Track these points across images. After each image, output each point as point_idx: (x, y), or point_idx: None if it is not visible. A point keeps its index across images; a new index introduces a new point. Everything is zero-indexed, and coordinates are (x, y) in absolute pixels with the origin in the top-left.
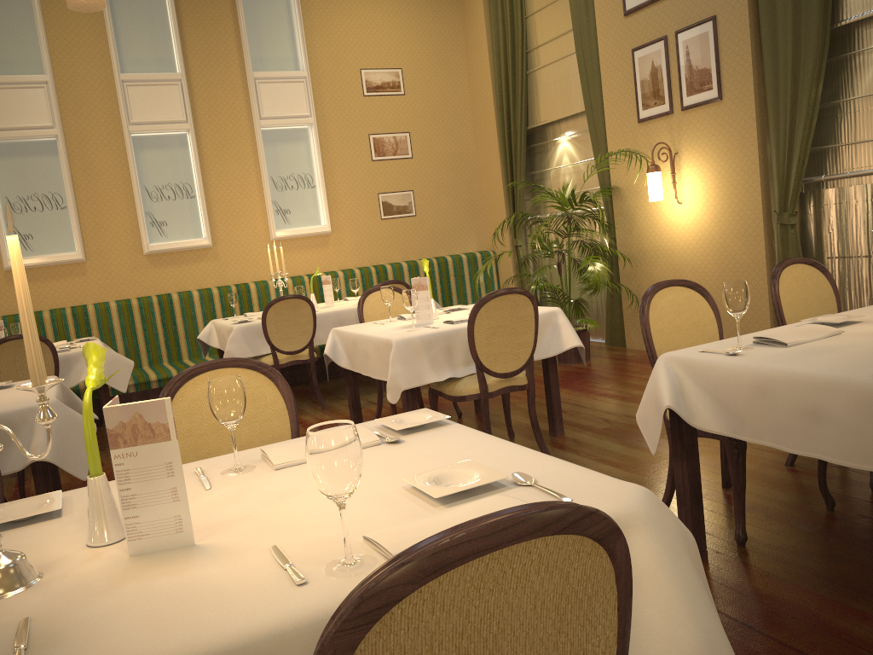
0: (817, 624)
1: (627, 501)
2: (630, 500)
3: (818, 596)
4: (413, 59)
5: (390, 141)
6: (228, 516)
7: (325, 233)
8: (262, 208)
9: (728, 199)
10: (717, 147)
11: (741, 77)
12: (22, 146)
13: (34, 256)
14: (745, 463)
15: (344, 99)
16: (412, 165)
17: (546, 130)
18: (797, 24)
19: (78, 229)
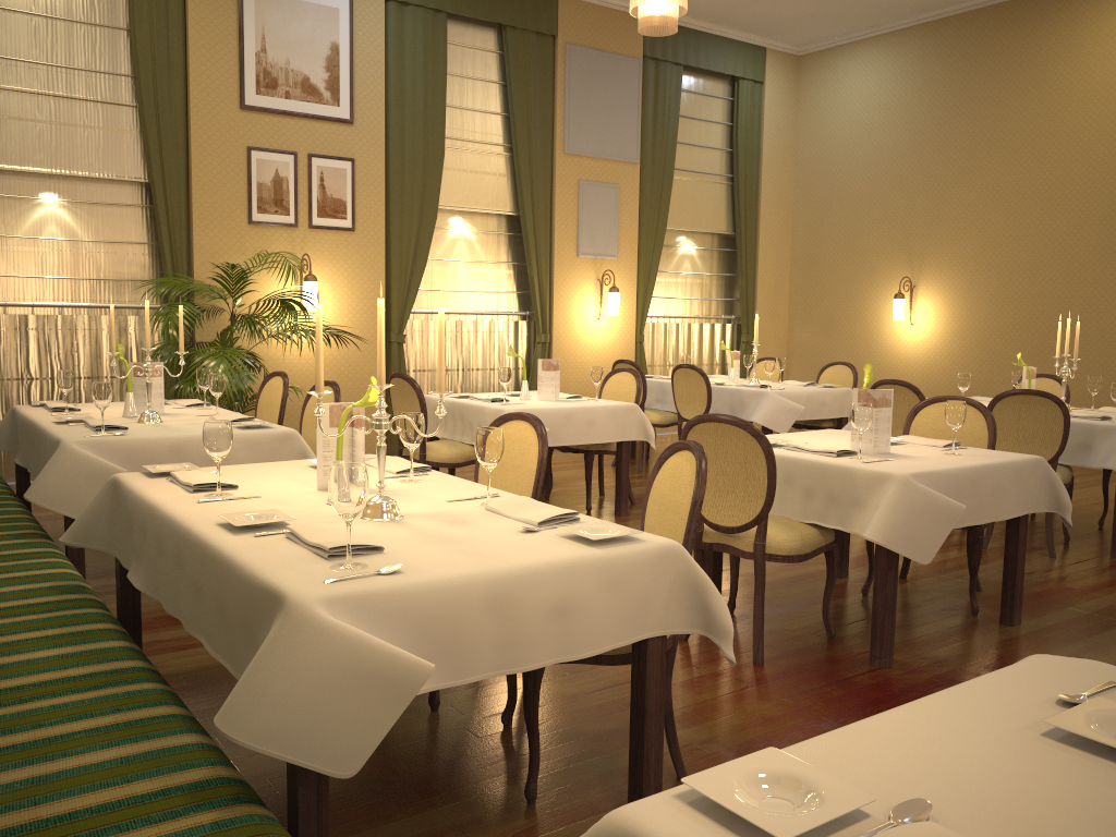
0: None
1: None
2: None
3: None
4: None
5: None
6: None
7: None
8: None
9: (353, 317)
10: (345, 270)
11: (374, 218)
12: None
13: None
14: None
15: None
16: None
17: (8, 179)
18: (422, 196)
19: None
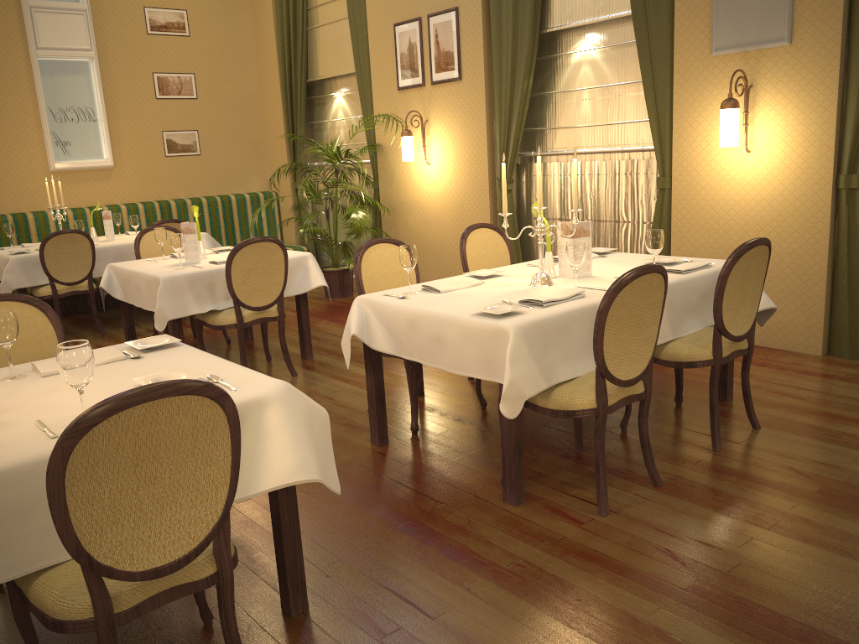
0: (442, 479)
1: (270, 389)
2: (273, 388)
3: (450, 462)
4: (199, 2)
5: (175, 80)
6: (5, 405)
7: (107, 167)
8: (40, 139)
9: (464, 165)
10: (457, 119)
11: (475, 63)
12: None
13: None
14: (418, 375)
15: (127, 35)
16: (197, 106)
17: (324, 85)
18: (516, 26)
19: None
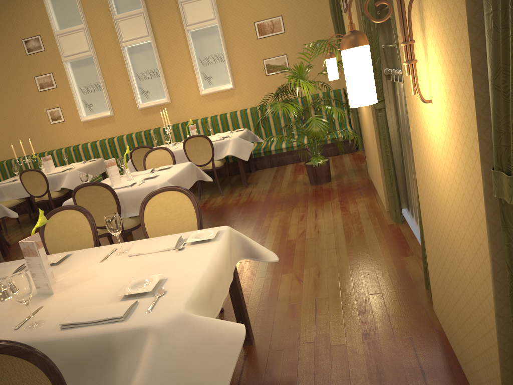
0: None
1: None
2: None
3: None
4: None
5: (269, 24)
6: None
7: (230, 88)
8: (194, 78)
9: None
10: None
11: None
12: (81, 61)
13: (92, 114)
14: None
15: (236, 2)
16: (285, 38)
17: None
18: None
19: (107, 100)
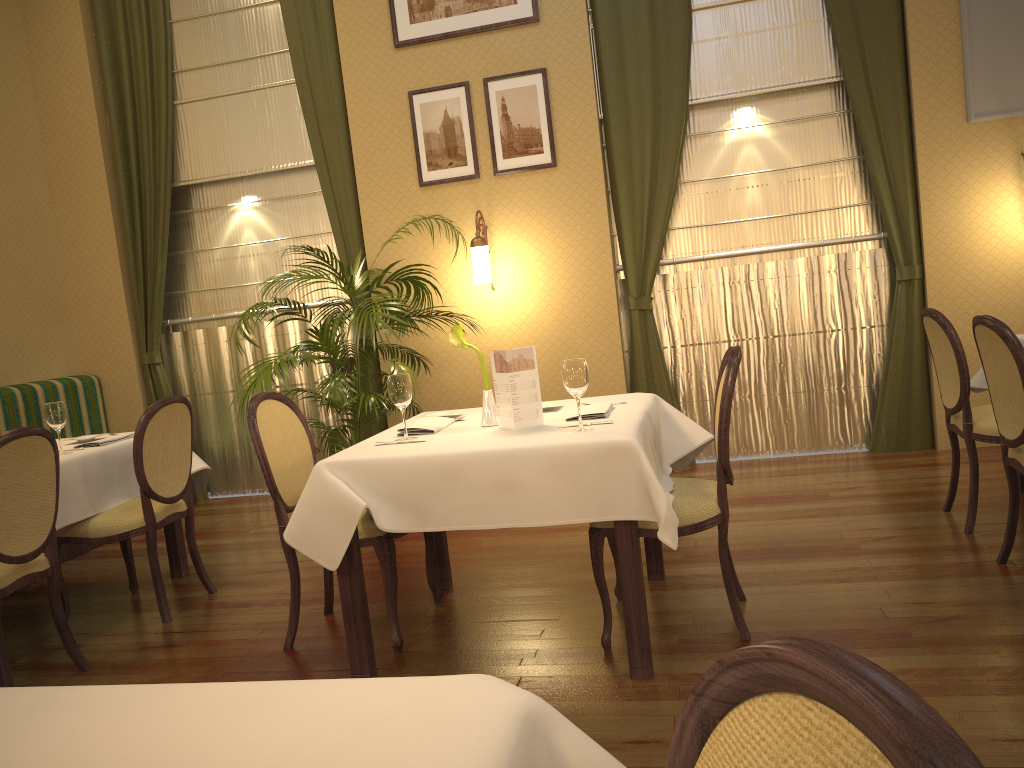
0: None
1: None
2: None
3: None
4: None
5: None
6: None
7: None
8: None
9: (567, 283)
10: (550, 221)
11: (584, 142)
12: None
13: None
14: None
15: None
16: None
17: (207, 192)
18: (656, 93)
19: None
